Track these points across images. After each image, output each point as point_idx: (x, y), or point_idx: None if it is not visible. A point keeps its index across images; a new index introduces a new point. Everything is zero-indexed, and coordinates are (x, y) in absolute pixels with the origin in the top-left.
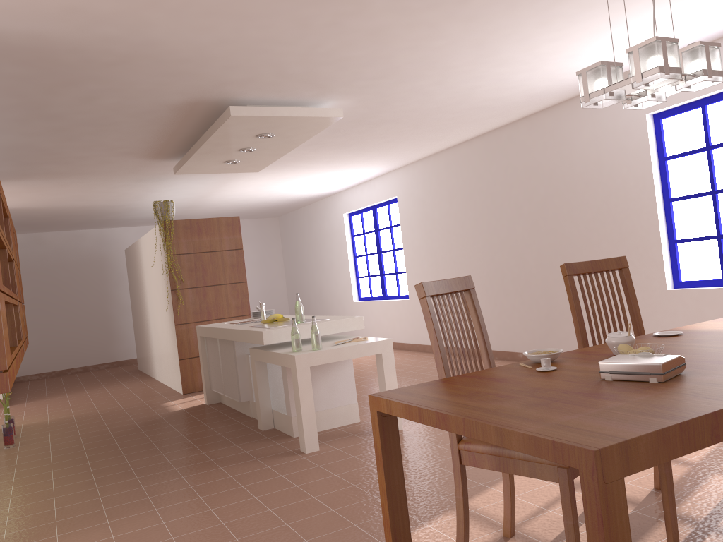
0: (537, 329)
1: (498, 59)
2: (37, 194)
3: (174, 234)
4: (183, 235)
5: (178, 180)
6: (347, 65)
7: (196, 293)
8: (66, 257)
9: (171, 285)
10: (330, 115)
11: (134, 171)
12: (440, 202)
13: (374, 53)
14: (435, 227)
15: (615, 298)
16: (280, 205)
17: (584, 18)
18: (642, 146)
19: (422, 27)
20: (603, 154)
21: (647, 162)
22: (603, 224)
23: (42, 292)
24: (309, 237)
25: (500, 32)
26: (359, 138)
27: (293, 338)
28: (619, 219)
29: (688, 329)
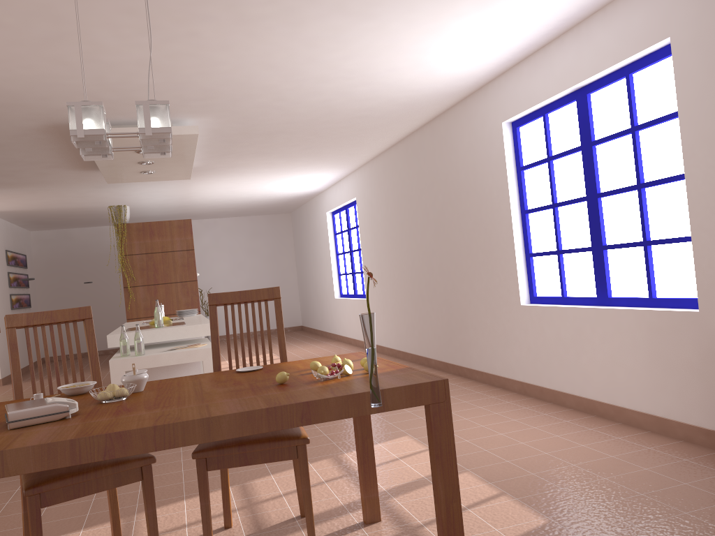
0: (442, 337)
1: (312, 77)
2: (18, 199)
3: (126, 236)
4: (136, 237)
5: (137, 185)
6: (158, 91)
7: (147, 290)
8: (90, 250)
9: (123, 283)
10: (185, 132)
11: (81, 179)
12: (381, 205)
13: (170, 80)
14: (378, 229)
15: (262, 328)
16: (277, 203)
17: (351, 38)
18: (500, 155)
19: (185, 57)
20: (476, 163)
21: (504, 172)
22: (479, 234)
23: (69, 282)
24: (308, 233)
25: (276, 56)
26: (269, 147)
27: (120, 344)
28: (489, 230)
29: (282, 365)
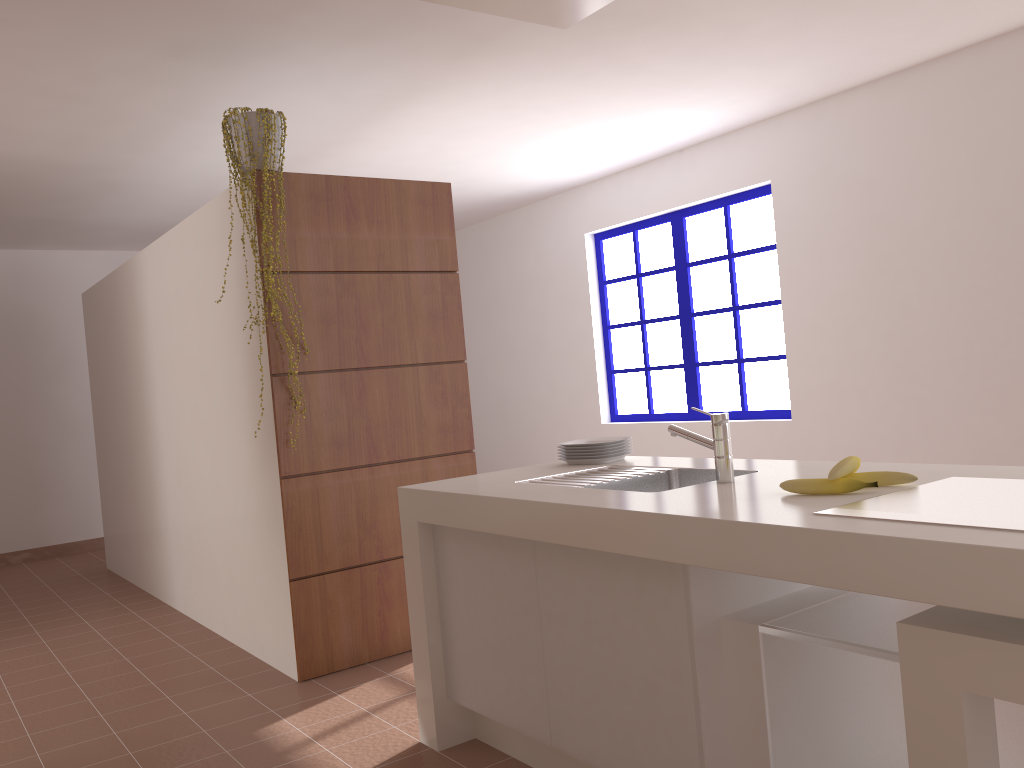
0: None
1: None
2: None
3: (284, 212)
4: (309, 218)
5: (289, 68)
6: None
7: (340, 386)
8: None
9: (272, 361)
10: None
11: None
12: (939, 182)
13: None
14: (909, 245)
15: None
16: None
17: None
18: None
19: None
20: None
21: None
22: None
23: None
24: (478, 290)
25: None
26: None
27: None
28: None
29: None
